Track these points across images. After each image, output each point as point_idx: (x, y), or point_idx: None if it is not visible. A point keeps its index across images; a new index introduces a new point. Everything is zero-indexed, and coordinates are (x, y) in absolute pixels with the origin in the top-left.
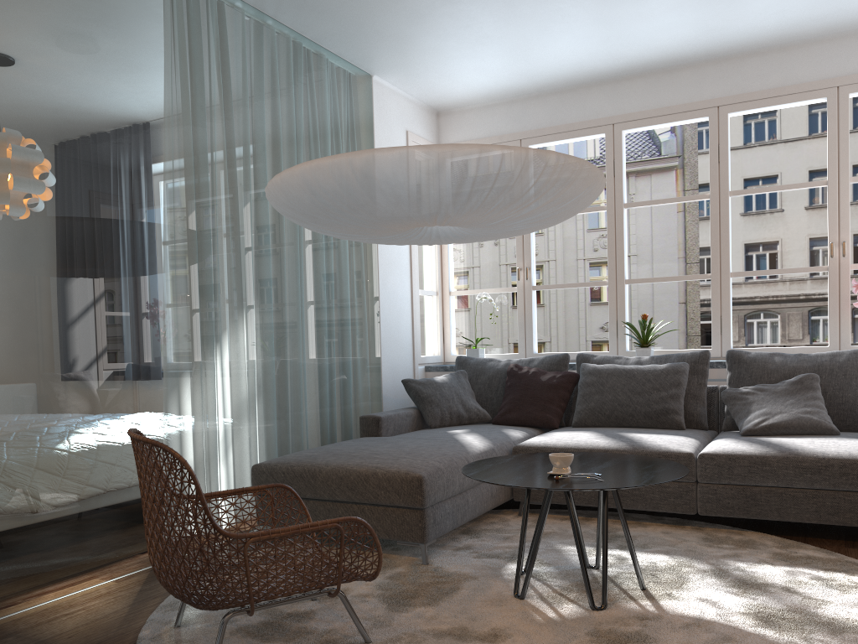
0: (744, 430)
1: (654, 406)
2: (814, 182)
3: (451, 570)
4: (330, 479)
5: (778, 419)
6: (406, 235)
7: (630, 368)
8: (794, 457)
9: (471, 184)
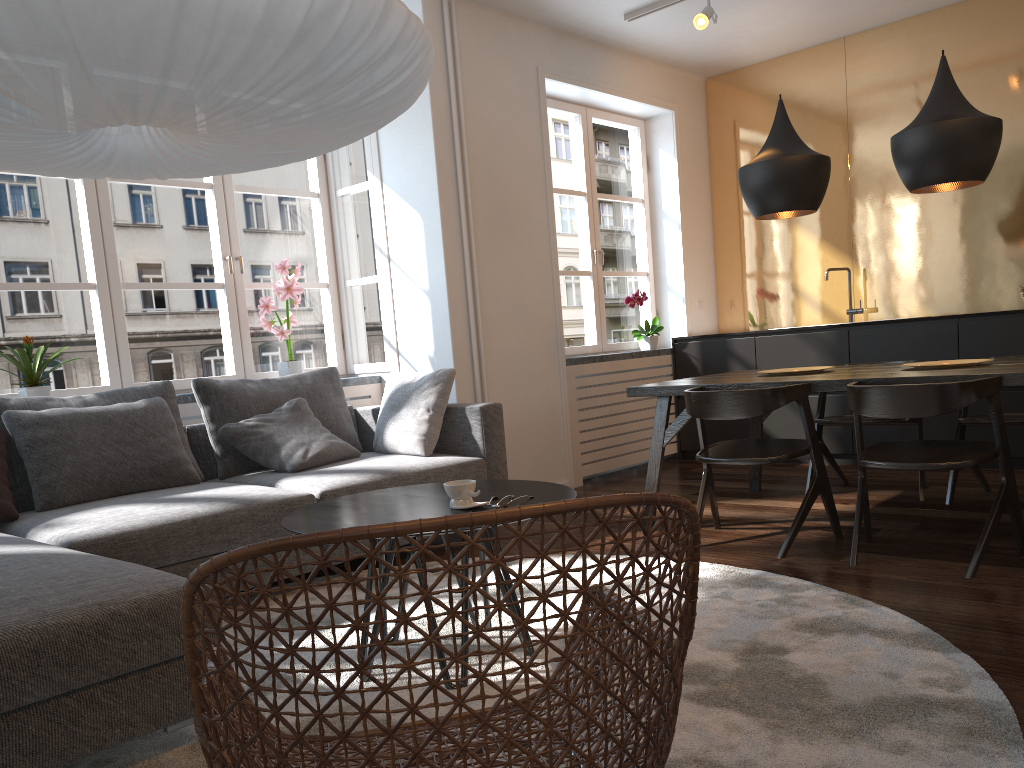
0: (297, 465)
1: (160, 457)
2: (199, 183)
3: (293, 721)
4: (5, 664)
5: (319, 448)
6: (66, 136)
7: (98, 410)
8: (400, 476)
9: (395, 87)
